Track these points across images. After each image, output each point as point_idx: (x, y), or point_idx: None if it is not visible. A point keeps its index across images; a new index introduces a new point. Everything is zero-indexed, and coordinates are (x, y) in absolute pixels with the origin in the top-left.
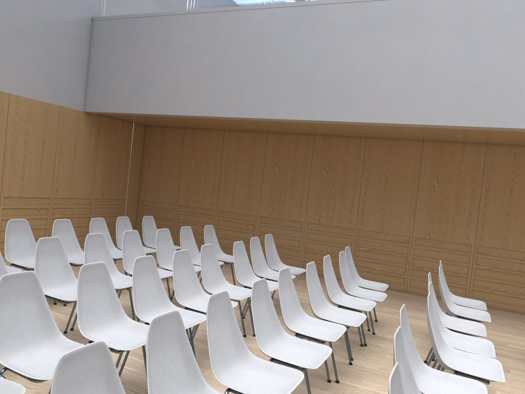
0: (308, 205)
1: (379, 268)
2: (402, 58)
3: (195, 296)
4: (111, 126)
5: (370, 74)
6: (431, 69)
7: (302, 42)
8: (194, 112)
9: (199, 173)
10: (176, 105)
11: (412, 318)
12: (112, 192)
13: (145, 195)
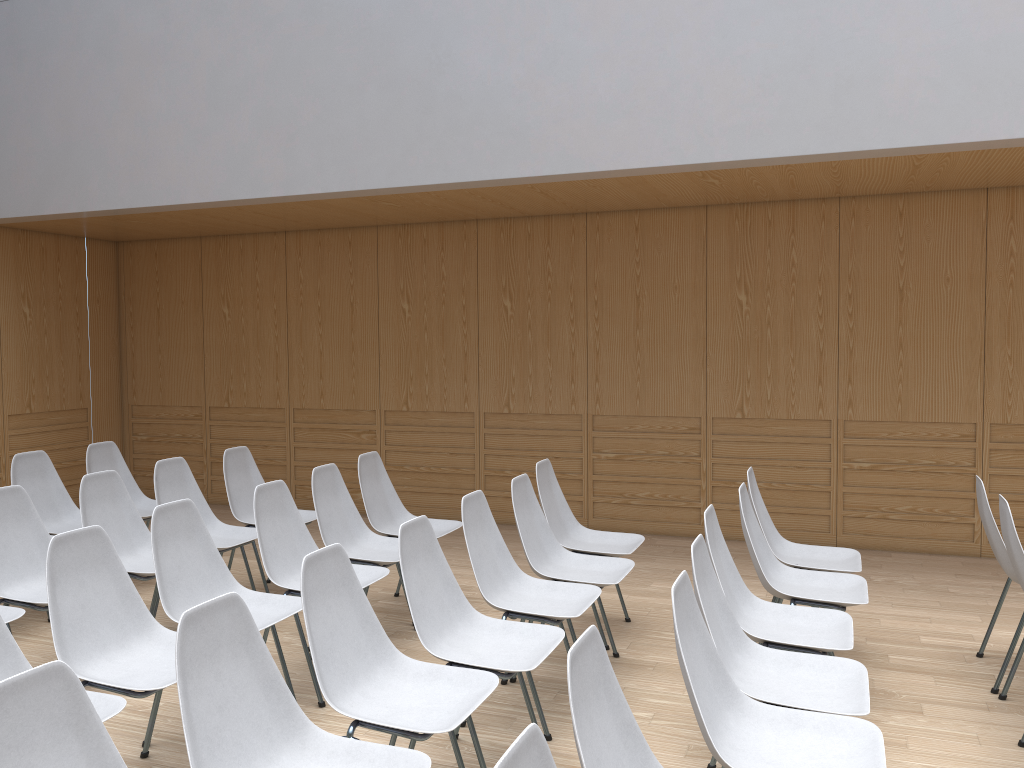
0: (481, 376)
1: (645, 493)
2: (624, 18)
3: (133, 641)
4: (28, 251)
5: (560, 62)
6: (692, 35)
7: (403, 7)
8: (189, 194)
9: (244, 333)
10: (147, 184)
11: None
12: (51, 395)
13: (135, 394)
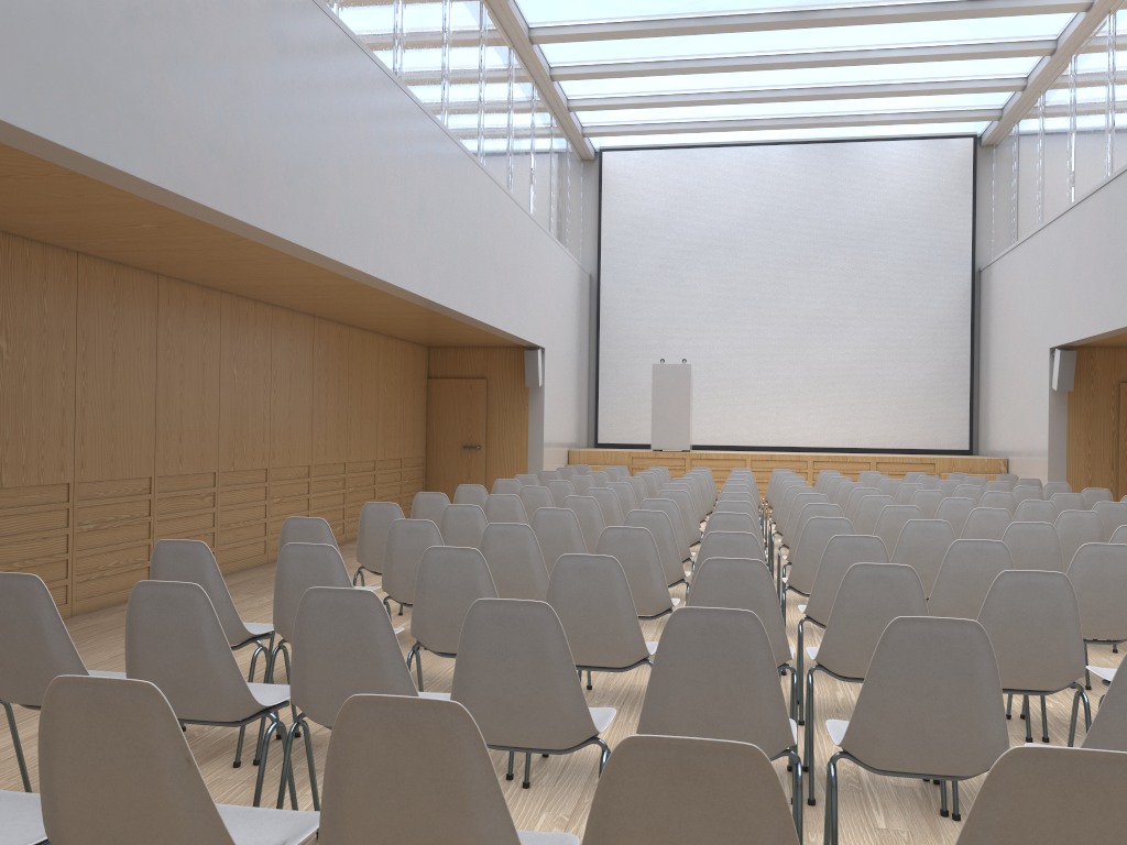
0: None
1: None
2: (222, 54)
3: None
4: None
5: (180, 65)
6: (256, 104)
7: None
8: None
9: None
10: None
11: (241, 652)
12: None
13: None
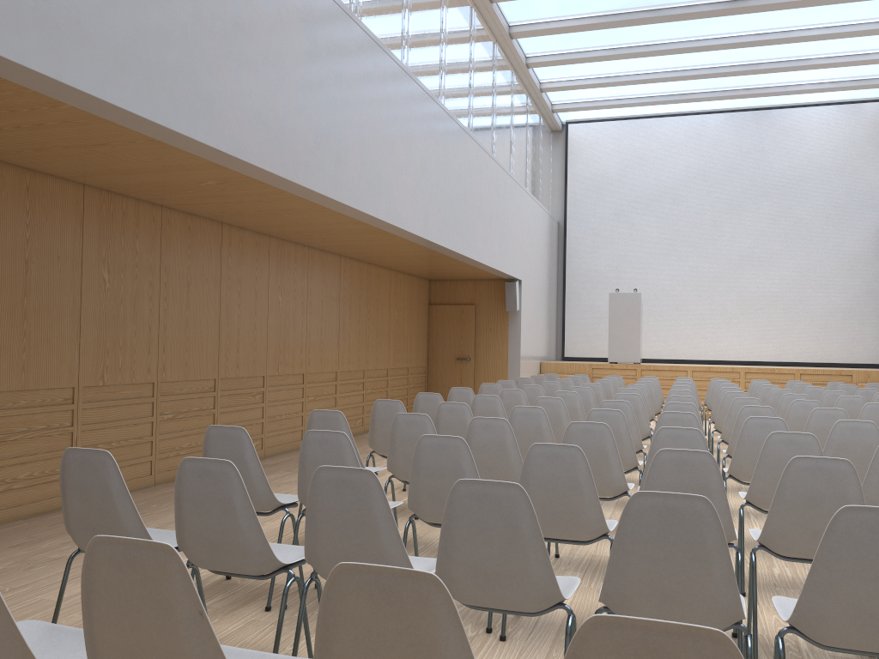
0: None
1: (26, 474)
2: (266, 46)
3: None
4: None
5: (233, 55)
6: (292, 85)
7: None
8: None
9: None
10: None
11: (278, 516)
12: None
13: None
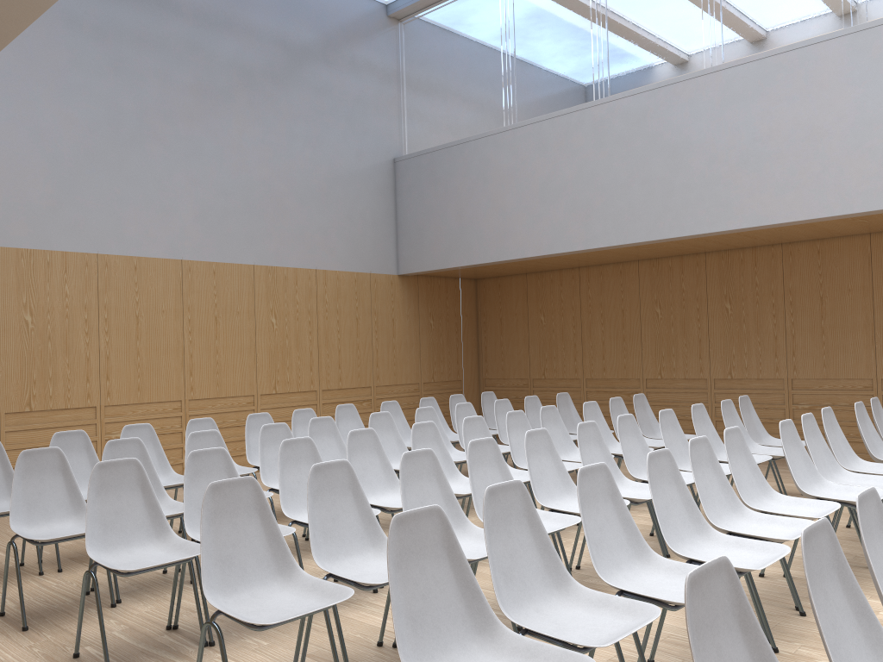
0: (711, 354)
1: None
2: (790, 132)
3: None
4: (432, 288)
5: (750, 161)
6: (834, 138)
7: (653, 137)
8: (529, 252)
9: (553, 332)
10: (505, 247)
11: None
12: (443, 372)
13: (487, 372)
